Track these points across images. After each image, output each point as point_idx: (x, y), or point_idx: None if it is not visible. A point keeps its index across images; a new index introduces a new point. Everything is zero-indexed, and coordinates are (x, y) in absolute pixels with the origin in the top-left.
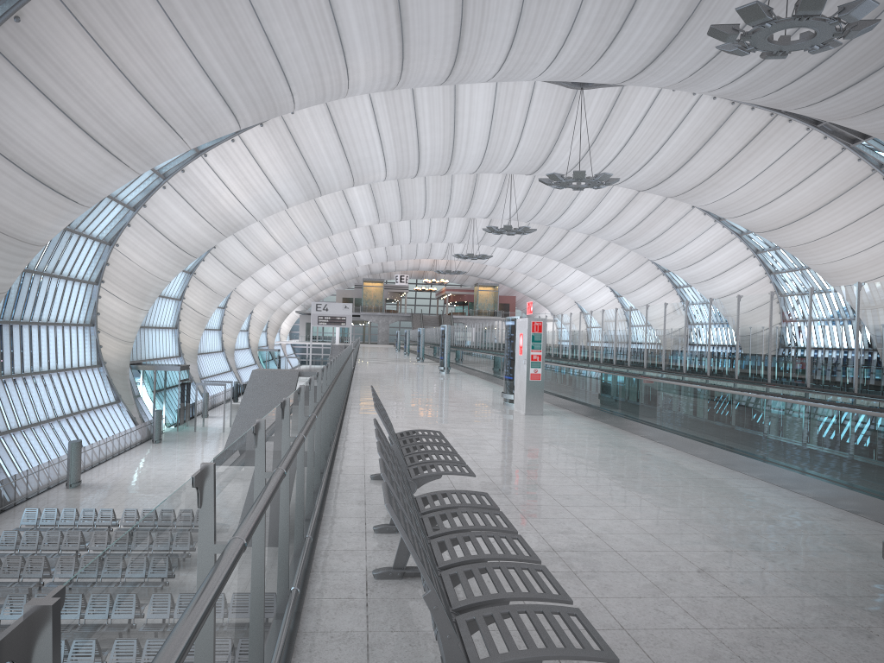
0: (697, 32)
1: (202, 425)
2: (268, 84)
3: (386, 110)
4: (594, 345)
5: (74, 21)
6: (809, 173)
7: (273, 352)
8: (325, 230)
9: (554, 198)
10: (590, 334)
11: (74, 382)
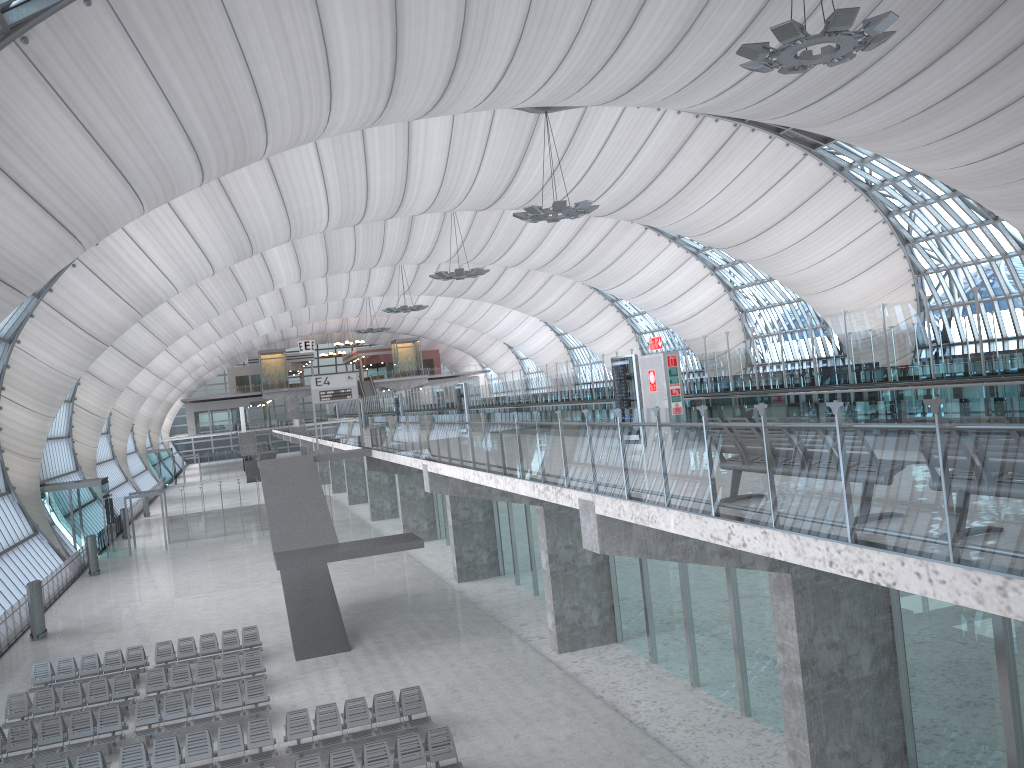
0: (690, 48)
1: (134, 546)
2: (245, 134)
3: (332, 151)
4: None
5: (39, 78)
6: (773, 183)
7: (165, 452)
8: (238, 298)
9: (499, 233)
10: None
11: None
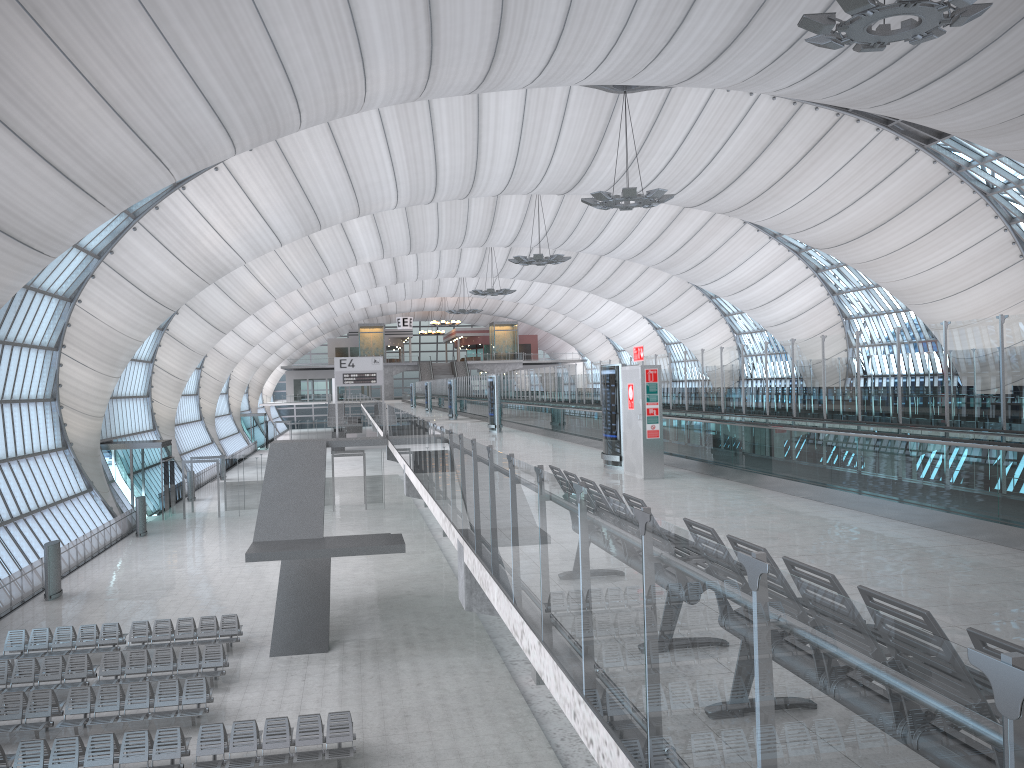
0: (768, 23)
1: (191, 510)
2: (272, 100)
3: (398, 125)
4: (692, 391)
5: (39, 31)
6: (879, 180)
7: (258, 417)
8: (320, 270)
9: (587, 219)
10: (686, 378)
11: (38, 470)
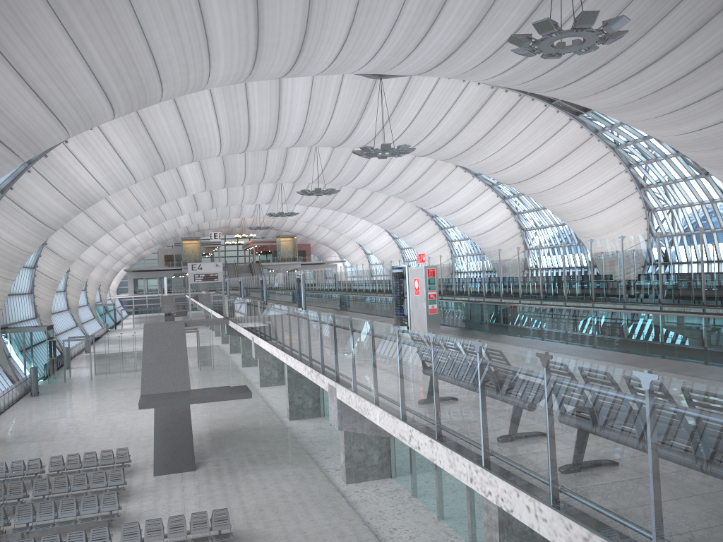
0: (481, 36)
1: (69, 376)
2: (144, 82)
3: (223, 98)
4: (446, 282)
5: None
6: (547, 139)
7: (109, 306)
8: (160, 200)
9: (350, 164)
10: (441, 273)
11: None
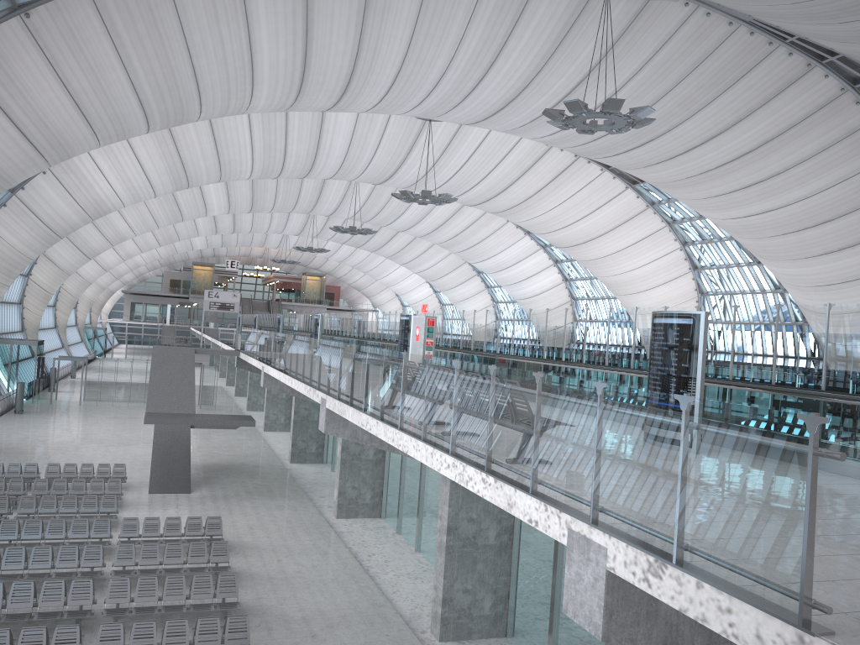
0: (529, 98)
1: (55, 398)
2: (184, 103)
3: (260, 121)
4: (454, 336)
5: (34, 42)
6: (601, 204)
7: (100, 330)
8: (176, 217)
9: (392, 204)
10: (452, 327)
11: None
